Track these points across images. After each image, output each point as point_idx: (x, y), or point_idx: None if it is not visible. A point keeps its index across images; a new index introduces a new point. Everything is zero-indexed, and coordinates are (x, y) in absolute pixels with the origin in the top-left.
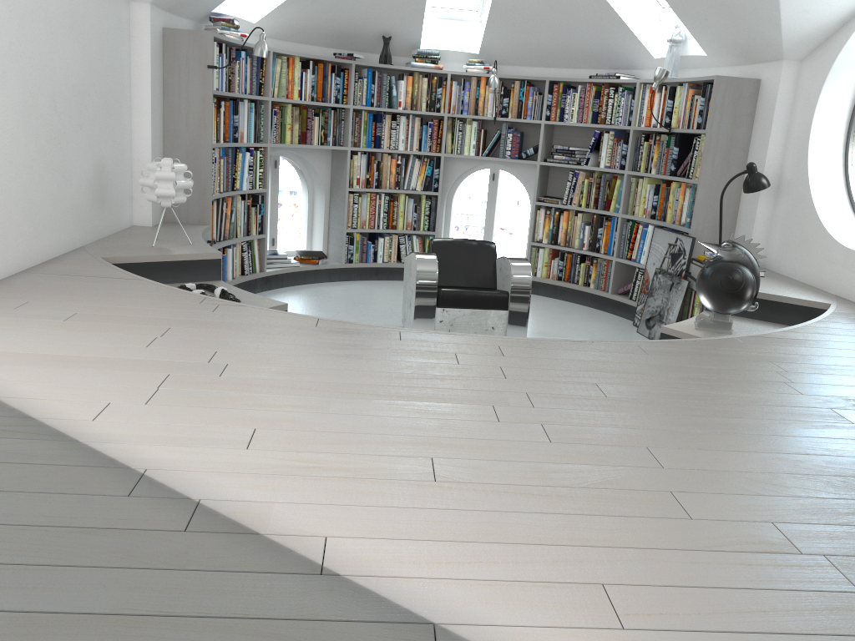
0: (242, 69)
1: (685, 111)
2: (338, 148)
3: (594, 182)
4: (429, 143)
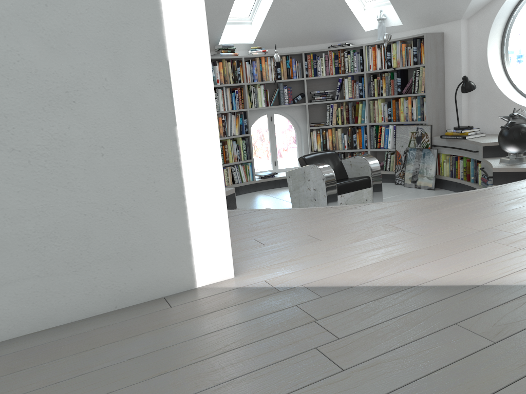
0: None
1: (401, 56)
2: None
3: (344, 108)
4: (238, 104)
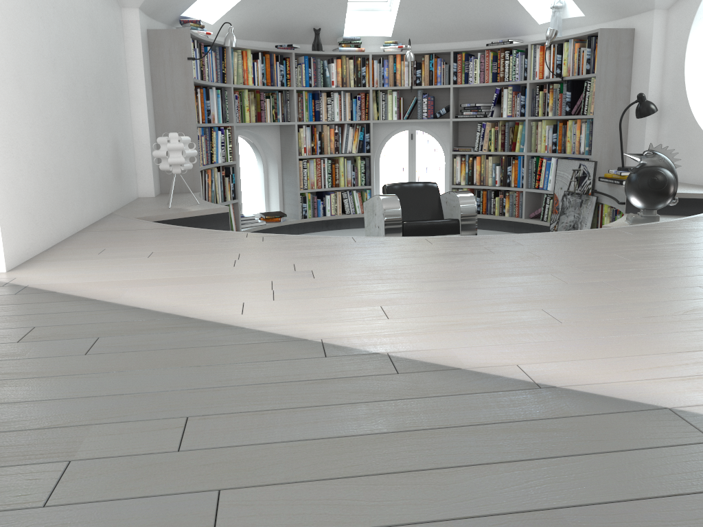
0: (210, 61)
1: (574, 61)
2: (287, 124)
3: (500, 130)
4: (359, 113)
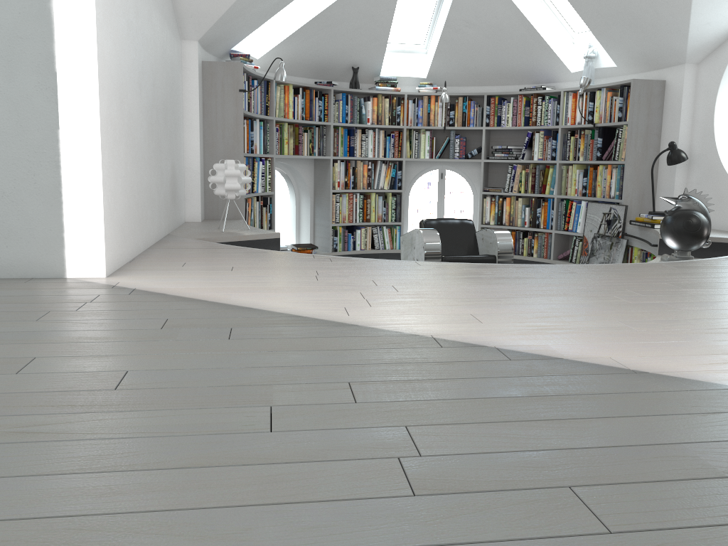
0: (256, 94)
1: (606, 109)
2: (323, 158)
3: (530, 172)
4: (392, 151)
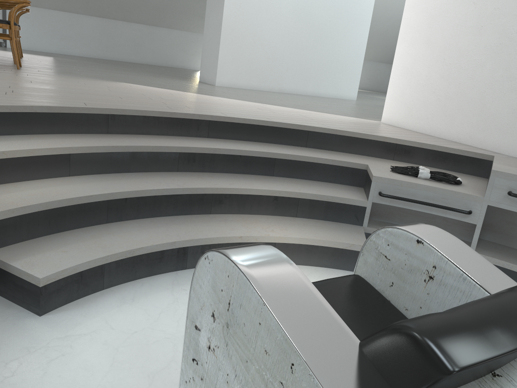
0: None
1: None
2: None
3: None
4: None
